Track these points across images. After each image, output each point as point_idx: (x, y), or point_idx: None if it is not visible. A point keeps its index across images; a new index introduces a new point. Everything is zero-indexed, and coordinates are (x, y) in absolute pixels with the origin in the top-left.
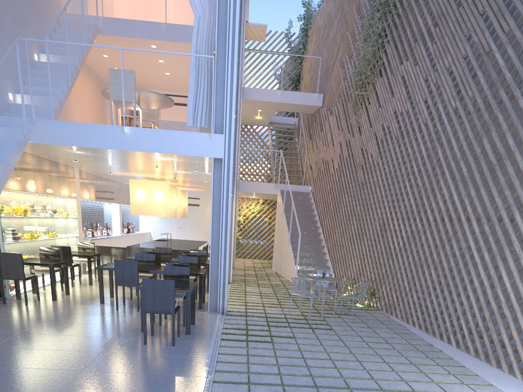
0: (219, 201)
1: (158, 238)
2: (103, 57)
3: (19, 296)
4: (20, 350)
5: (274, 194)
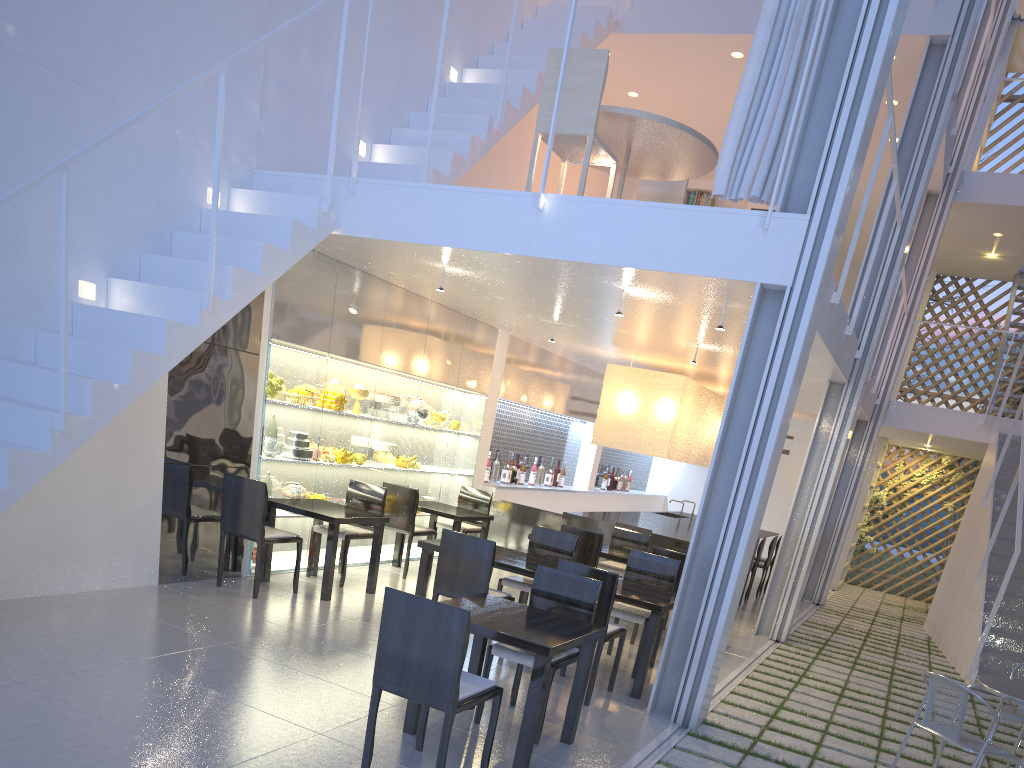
0: (752, 413)
1: (679, 510)
2: (628, 100)
3: (264, 576)
4: (52, 710)
5: (979, 442)
